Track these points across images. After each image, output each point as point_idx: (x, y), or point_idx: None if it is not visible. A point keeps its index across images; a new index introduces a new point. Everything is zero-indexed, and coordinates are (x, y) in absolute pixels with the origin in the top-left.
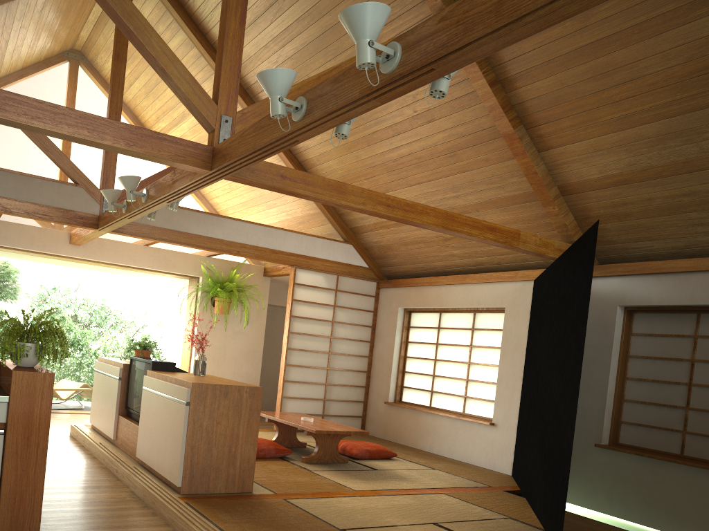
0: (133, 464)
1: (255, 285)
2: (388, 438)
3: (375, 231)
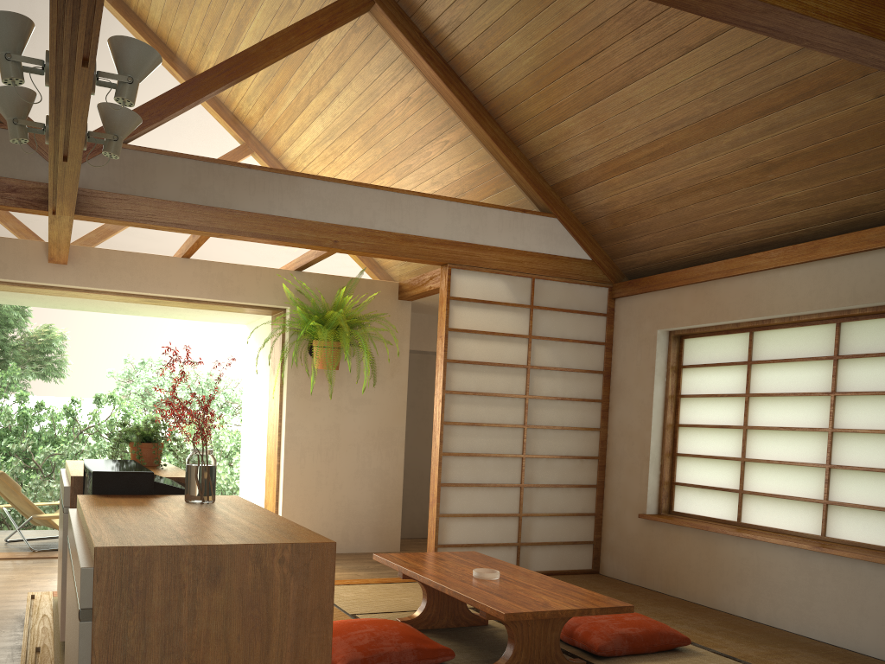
0: None
1: (383, 314)
2: (649, 584)
3: (604, 181)
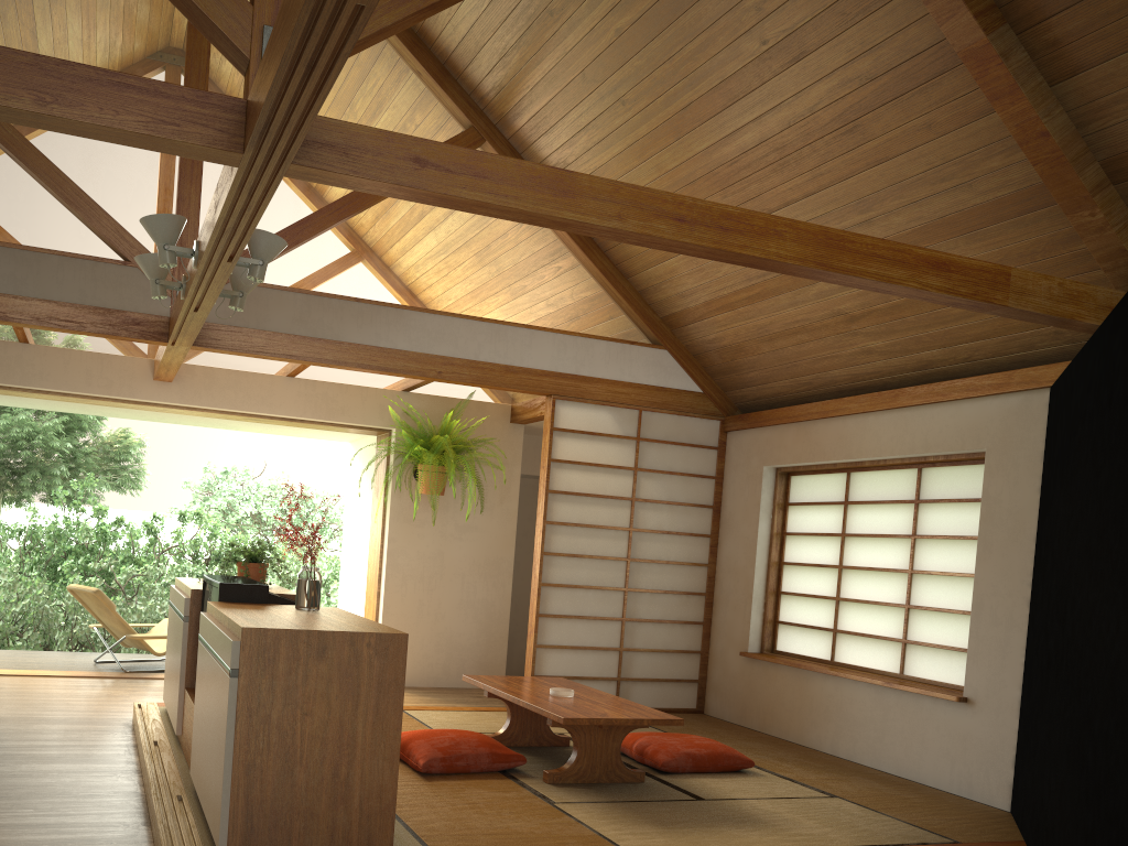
0: (182, 791)
1: (492, 438)
2: (748, 723)
3: (709, 318)
